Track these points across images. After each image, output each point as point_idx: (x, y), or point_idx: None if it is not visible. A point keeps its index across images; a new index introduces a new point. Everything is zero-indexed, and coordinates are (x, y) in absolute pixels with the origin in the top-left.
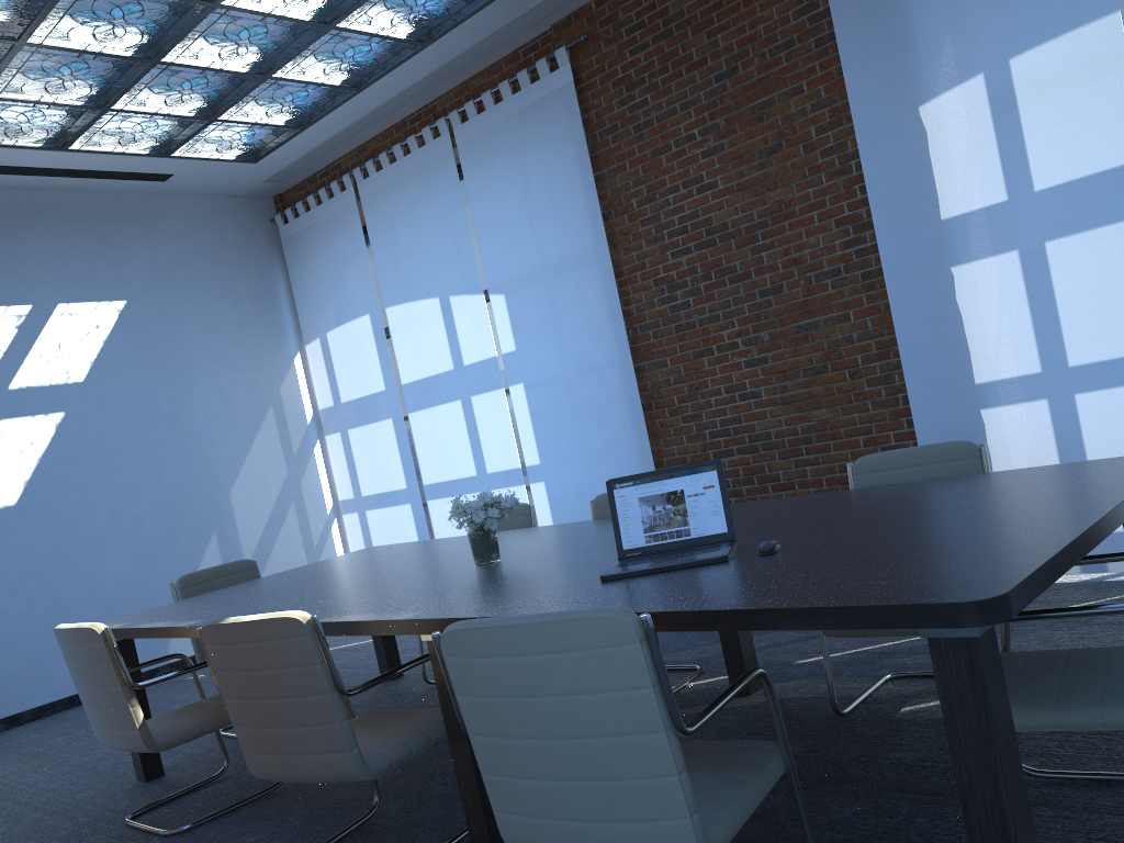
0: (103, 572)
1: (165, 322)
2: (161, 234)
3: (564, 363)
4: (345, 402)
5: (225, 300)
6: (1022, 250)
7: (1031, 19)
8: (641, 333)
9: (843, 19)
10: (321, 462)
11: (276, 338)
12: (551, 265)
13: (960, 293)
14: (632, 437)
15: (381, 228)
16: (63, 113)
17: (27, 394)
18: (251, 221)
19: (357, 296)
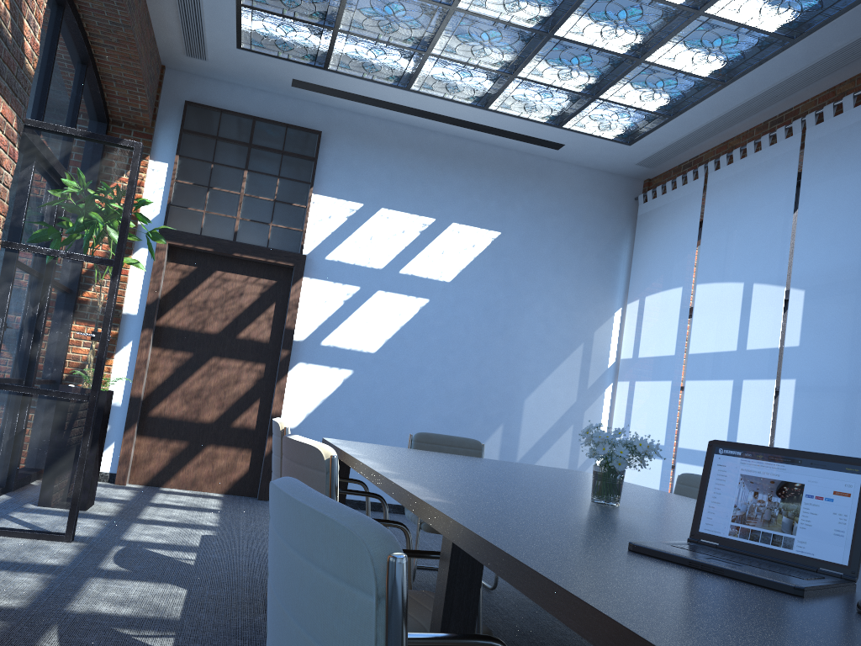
0: (413, 422)
1: (523, 255)
2: (544, 190)
3: (843, 370)
4: (640, 357)
5: (575, 251)
6: None
7: None
8: None
9: None
10: (607, 402)
11: (605, 291)
12: None
13: None
14: None
15: (715, 214)
16: (484, 76)
17: (409, 280)
18: (619, 195)
19: (677, 270)
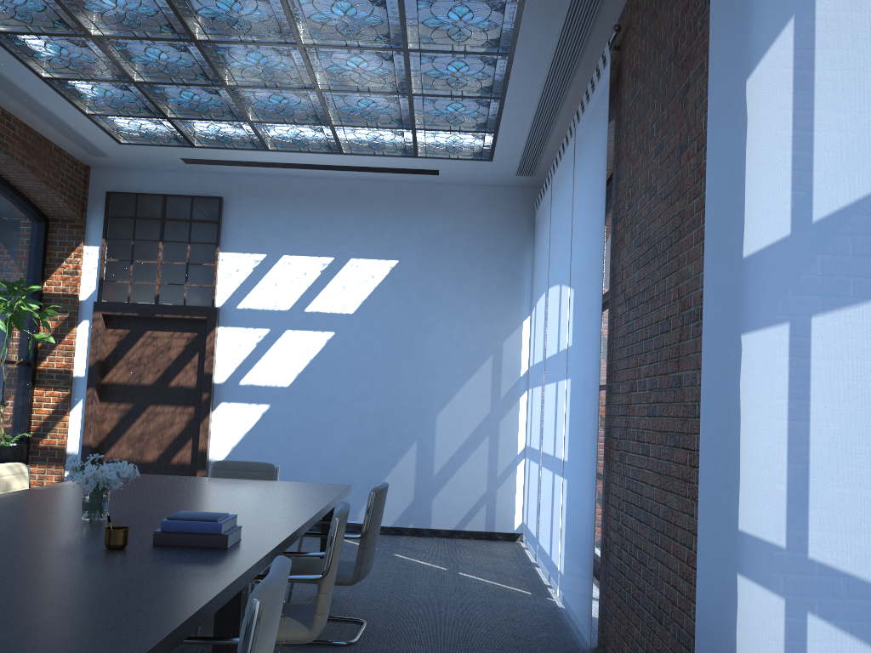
0: (329, 446)
1: (422, 279)
2: (438, 214)
3: (581, 367)
4: (534, 364)
5: (475, 267)
6: (791, 325)
7: None
8: (615, 350)
9: None
10: (523, 410)
11: (511, 302)
12: (586, 265)
13: (742, 378)
14: (591, 460)
15: (553, 218)
16: (310, 129)
17: (315, 316)
18: (517, 206)
19: (544, 276)
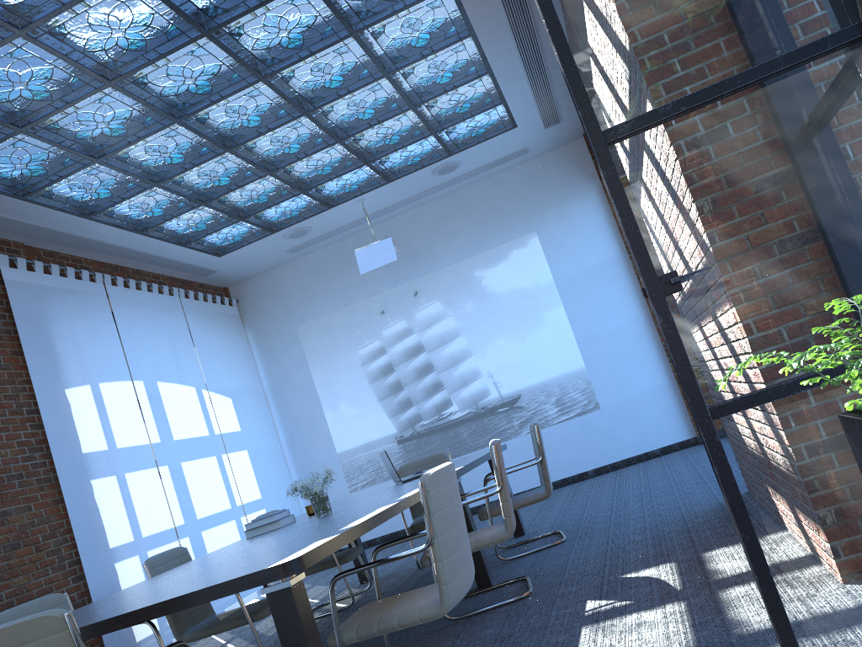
0: None
1: None
2: None
3: None
4: None
5: None
6: (118, 476)
7: (105, 369)
8: None
9: (22, 325)
10: None
11: None
12: None
13: (97, 495)
14: None
15: None
16: None
17: None
18: None
19: None
